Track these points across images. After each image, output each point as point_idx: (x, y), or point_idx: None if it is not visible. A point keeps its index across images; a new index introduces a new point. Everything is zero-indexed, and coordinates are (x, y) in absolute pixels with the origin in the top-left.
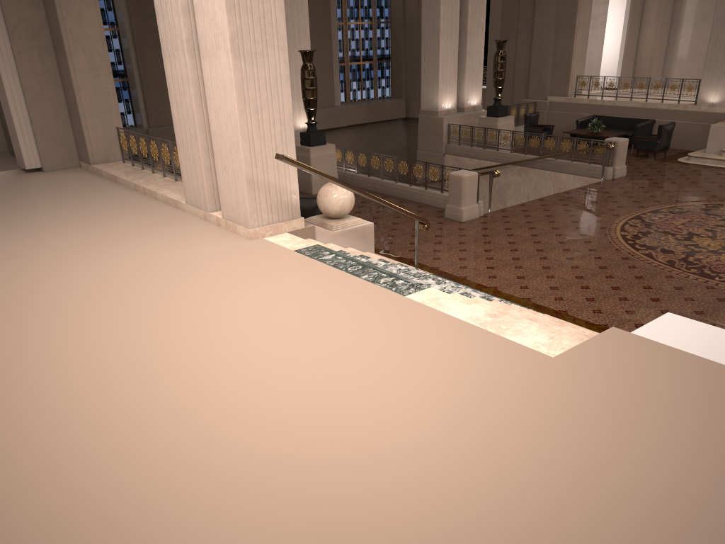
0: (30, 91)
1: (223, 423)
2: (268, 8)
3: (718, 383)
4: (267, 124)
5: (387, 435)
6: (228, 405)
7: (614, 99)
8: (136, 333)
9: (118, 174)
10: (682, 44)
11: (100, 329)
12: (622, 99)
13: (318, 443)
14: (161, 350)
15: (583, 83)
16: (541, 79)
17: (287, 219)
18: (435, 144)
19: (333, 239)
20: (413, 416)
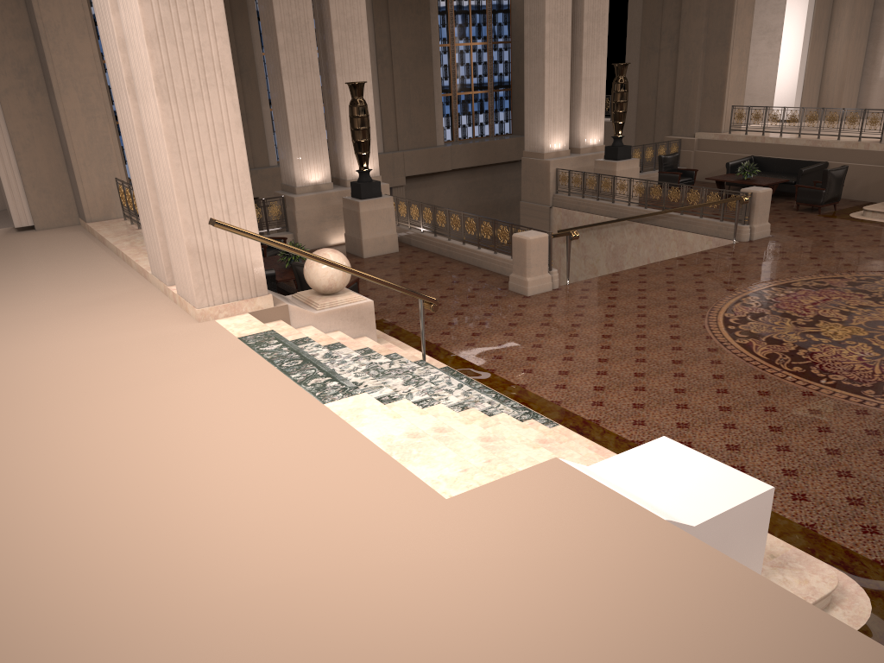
0: (19, 136)
1: None
2: (206, 39)
3: (638, 548)
4: (213, 180)
5: (157, 601)
6: (2, 547)
7: (778, 135)
8: None
9: (107, 235)
10: (883, 63)
11: None
12: (789, 135)
13: (65, 608)
14: None
15: (739, 115)
16: (688, 111)
17: (248, 297)
18: (541, 194)
19: (315, 321)
20: (209, 575)
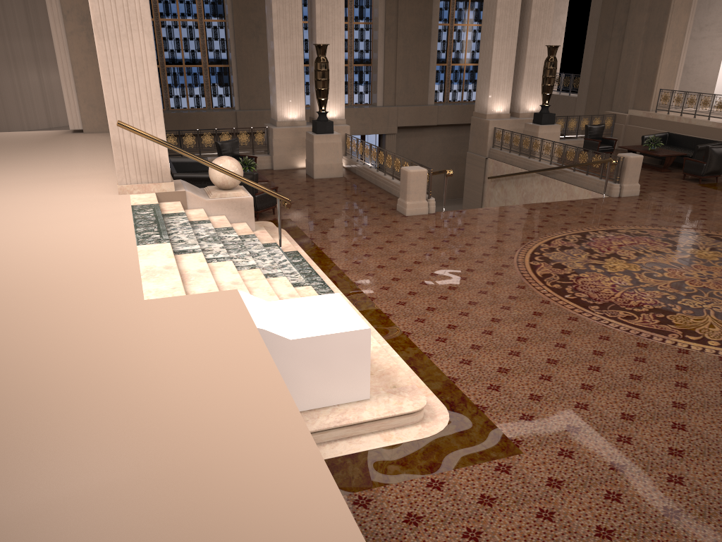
0: (77, 65)
1: None
2: None
3: (220, 337)
4: (133, 96)
5: None
6: None
7: (693, 117)
8: None
9: None
10: None
11: None
12: (702, 118)
13: None
14: None
15: (665, 97)
16: (625, 91)
17: (156, 182)
18: (481, 147)
19: (206, 206)
20: None
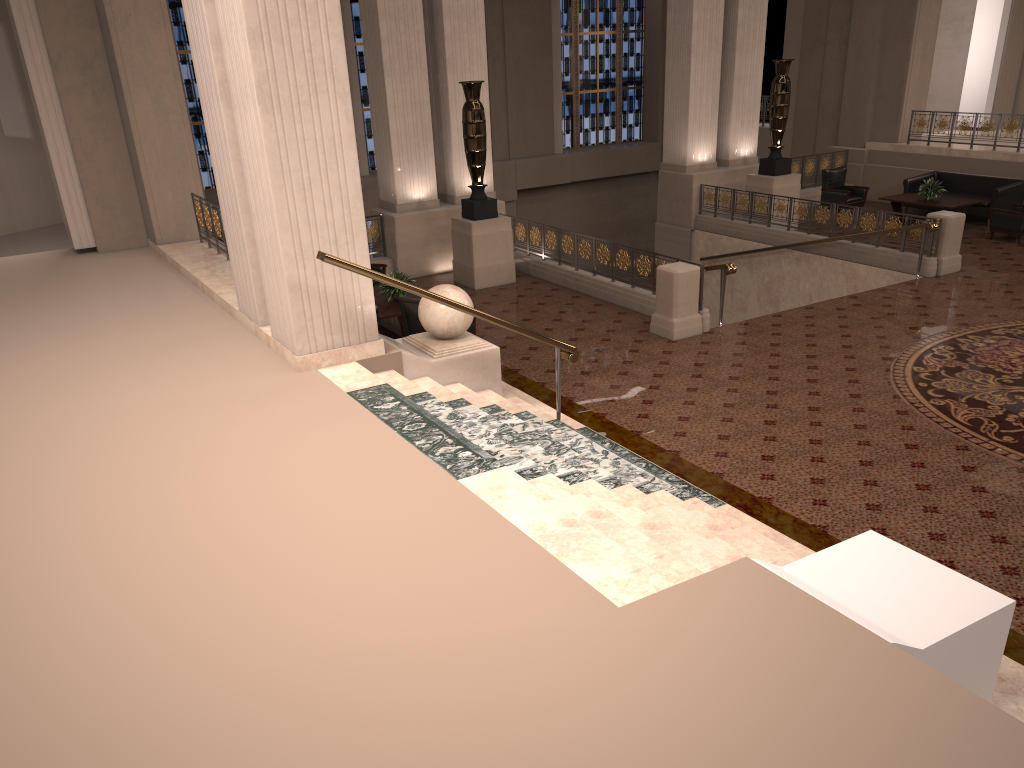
0: (81, 142)
1: (68, 684)
2: (317, 37)
3: (863, 680)
4: (320, 205)
5: (285, 729)
6: (94, 653)
7: (968, 147)
8: (49, 520)
9: (182, 261)
10: None
11: (9, 508)
12: (981, 147)
13: (176, 735)
14: (64, 551)
15: (921, 122)
16: (857, 116)
17: (356, 343)
18: (681, 215)
19: (432, 371)
20: (343, 698)
